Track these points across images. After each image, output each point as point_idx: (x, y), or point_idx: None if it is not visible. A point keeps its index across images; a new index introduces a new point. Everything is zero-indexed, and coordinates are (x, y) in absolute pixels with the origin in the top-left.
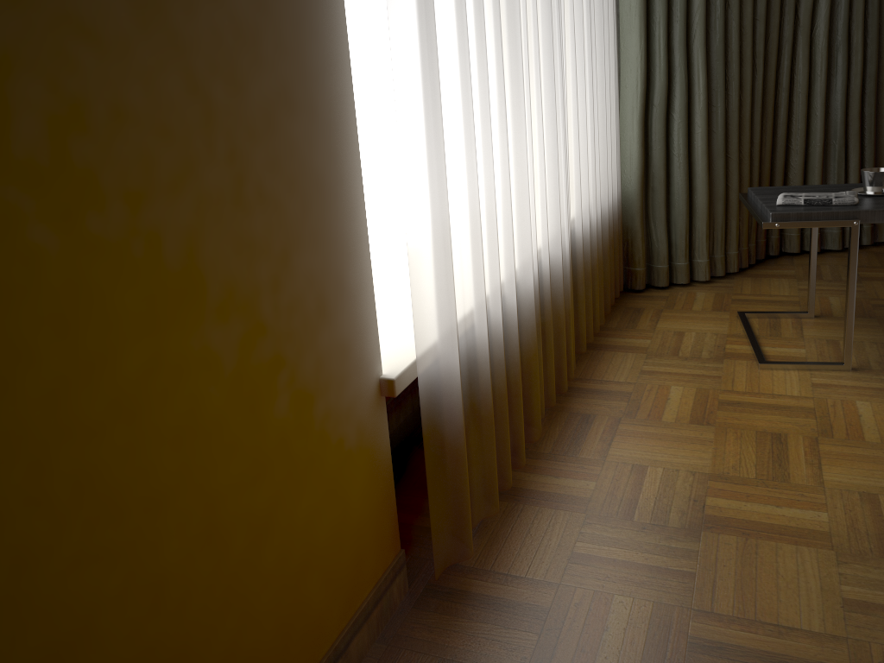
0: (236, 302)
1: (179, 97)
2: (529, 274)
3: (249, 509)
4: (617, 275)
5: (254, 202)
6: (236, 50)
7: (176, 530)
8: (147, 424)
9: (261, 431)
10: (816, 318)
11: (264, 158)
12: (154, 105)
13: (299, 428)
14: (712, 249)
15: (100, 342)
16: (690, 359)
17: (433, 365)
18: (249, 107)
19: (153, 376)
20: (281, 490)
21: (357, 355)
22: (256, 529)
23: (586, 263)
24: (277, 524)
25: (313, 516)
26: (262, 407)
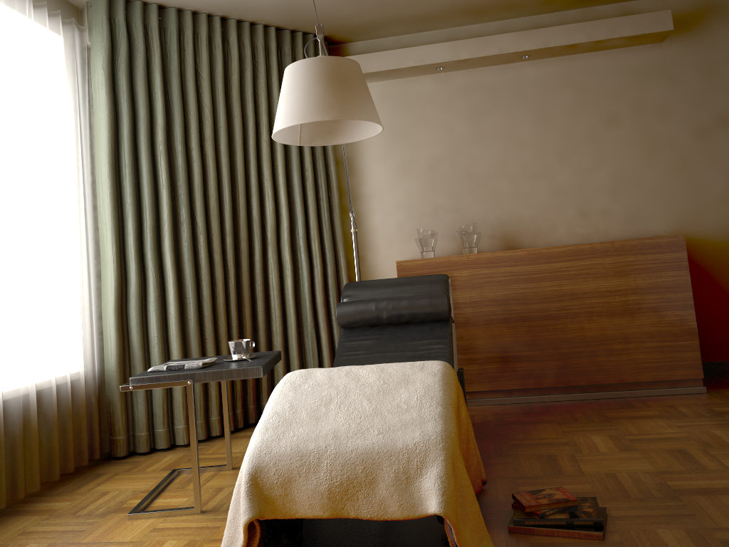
0: None
1: None
2: None
3: None
4: (85, 444)
5: None
6: None
7: None
8: None
9: None
10: (233, 469)
11: None
12: None
13: None
14: None
15: None
16: (81, 516)
17: None
18: None
19: None
20: None
21: None
22: None
23: None
24: None
25: None
26: None
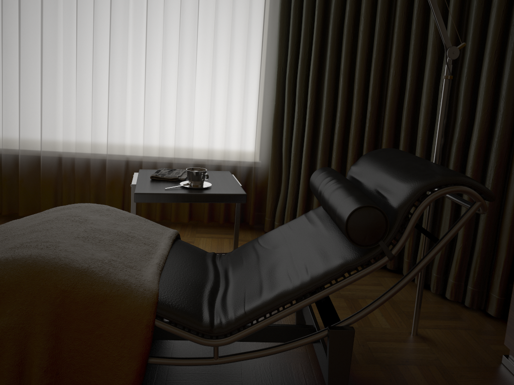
0: None
1: None
2: (42, 148)
3: None
4: None
5: None
6: None
7: None
8: None
9: None
10: None
11: None
12: None
13: None
14: None
15: None
16: None
17: None
18: None
19: None
20: None
21: None
22: None
23: None
24: None
25: None
26: None
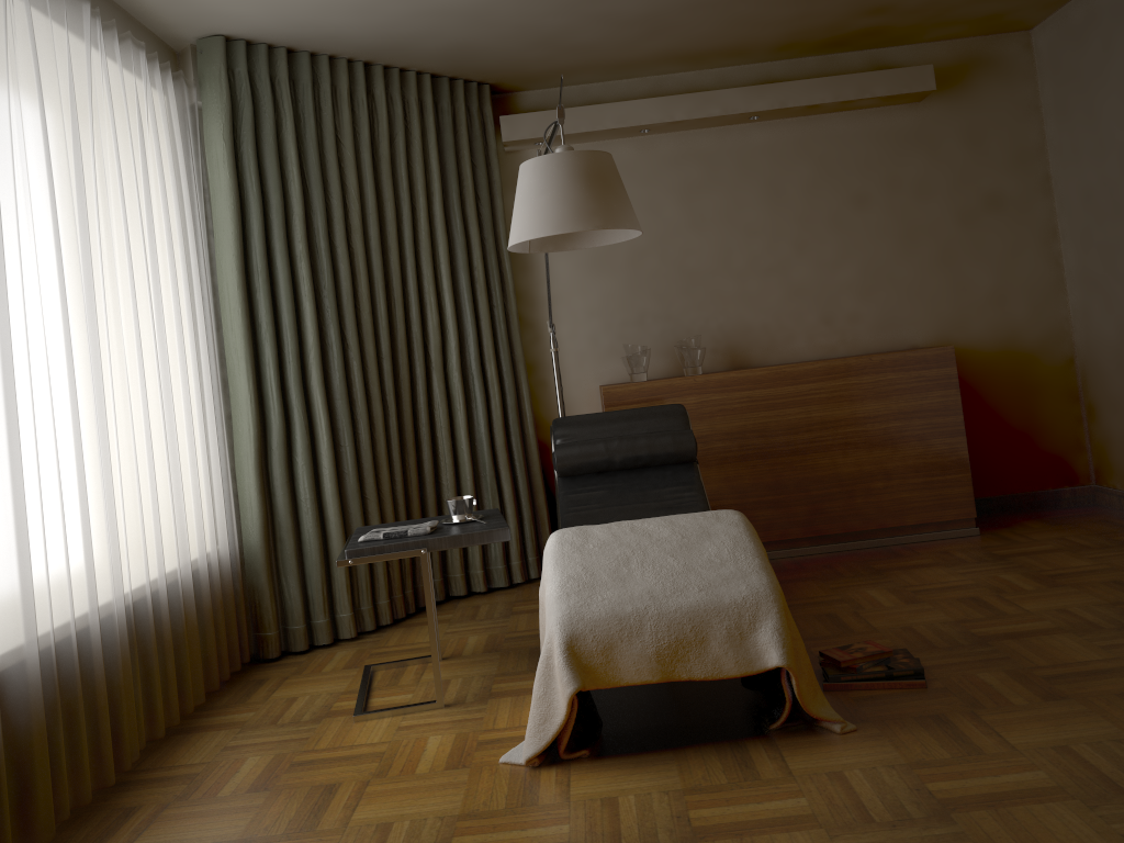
0: None
1: None
2: (27, 642)
3: None
4: (236, 643)
5: None
6: None
7: None
8: None
9: None
10: (444, 659)
11: None
12: None
13: None
14: (359, 601)
15: None
16: (287, 725)
17: None
18: None
19: None
20: None
21: None
22: None
23: (164, 629)
24: None
25: None
26: None
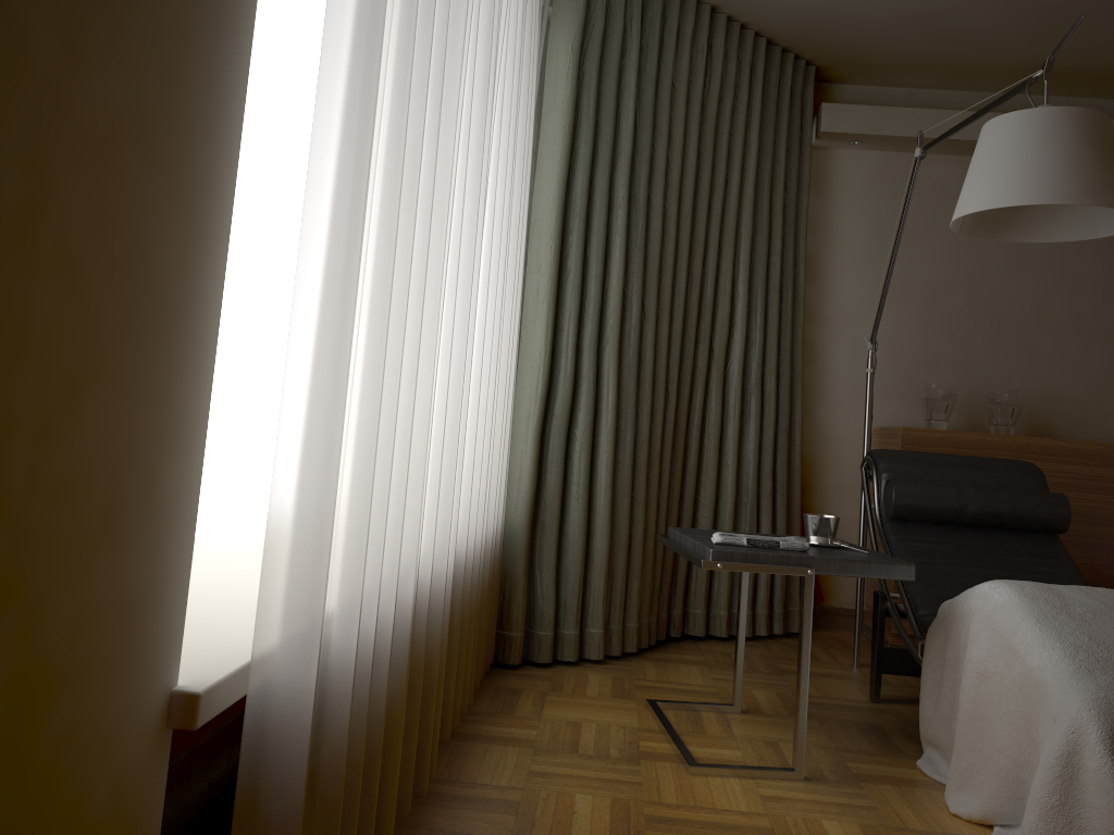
0: None
1: None
2: (412, 579)
3: None
4: (490, 637)
5: (47, 261)
6: (89, 3)
7: None
8: None
9: None
10: (743, 713)
11: (85, 199)
12: None
13: (11, 747)
14: (608, 617)
15: None
16: (595, 758)
17: (274, 677)
18: (83, 102)
19: None
20: None
21: (147, 631)
22: None
23: (464, 602)
24: None
25: None
26: None
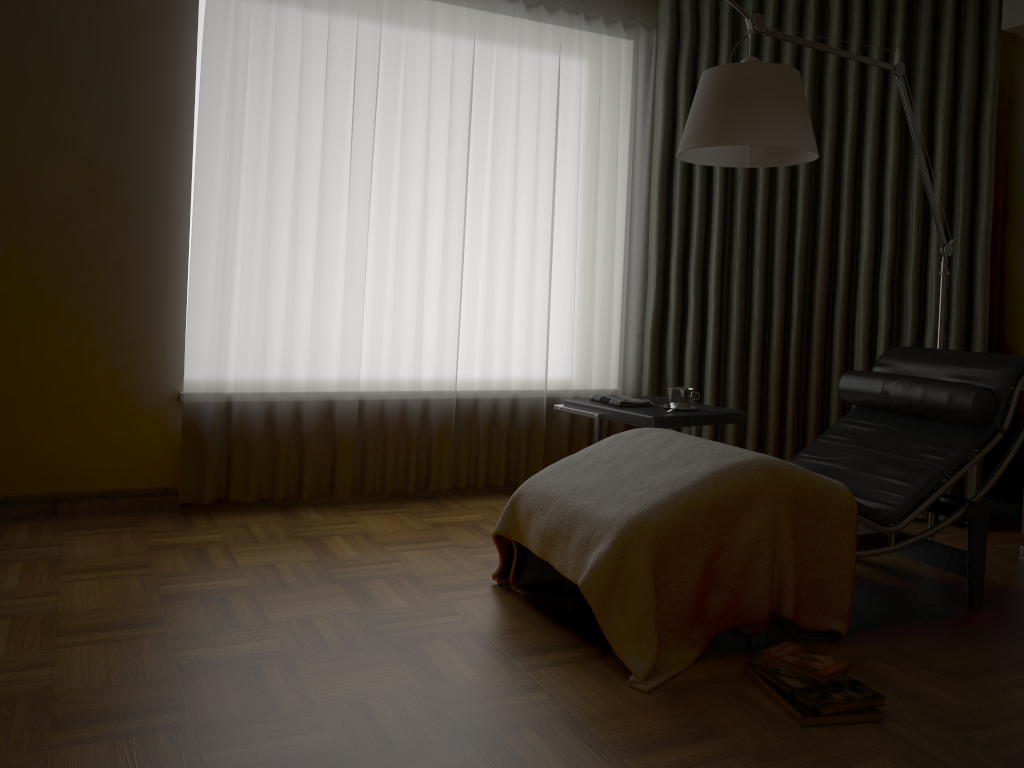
0: (78, 323)
1: (66, 250)
2: (344, 387)
3: (64, 400)
4: None
5: (99, 291)
6: (104, 238)
7: (24, 386)
8: (21, 346)
9: (80, 374)
10: None
11: (111, 277)
12: (54, 251)
13: (106, 385)
14: None
15: (9, 314)
16: None
17: (200, 393)
18: (106, 258)
19: (28, 332)
20: (86, 403)
21: (162, 374)
22: (66, 409)
23: (501, 422)
24: (80, 415)
25: (106, 426)
26: (83, 366)
